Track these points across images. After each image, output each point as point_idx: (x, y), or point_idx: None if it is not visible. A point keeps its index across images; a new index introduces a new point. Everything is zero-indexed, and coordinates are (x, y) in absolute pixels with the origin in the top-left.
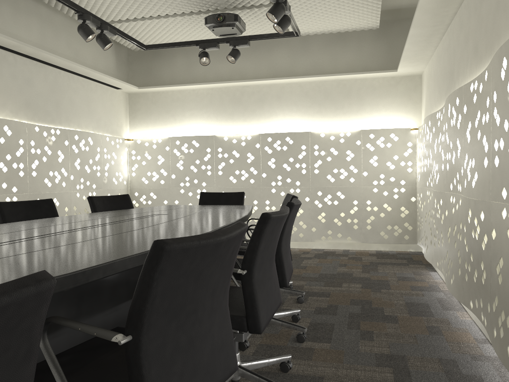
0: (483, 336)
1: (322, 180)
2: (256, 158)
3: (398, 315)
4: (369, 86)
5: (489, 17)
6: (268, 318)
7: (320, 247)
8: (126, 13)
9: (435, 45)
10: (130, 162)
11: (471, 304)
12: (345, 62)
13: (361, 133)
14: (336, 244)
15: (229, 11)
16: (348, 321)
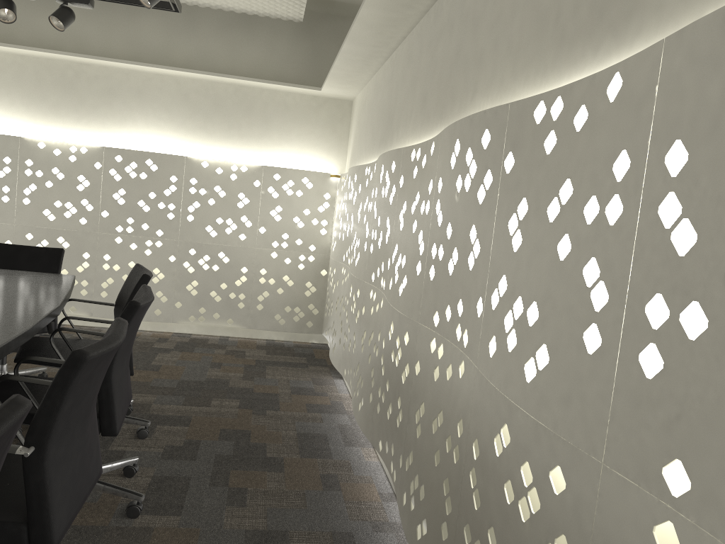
0: (390, 489)
1: (198, 232)
2: (94, 185)
3: (286, 456)
4: (281, 103)
5: (445, 65)
6: (71, 516)
7: (187, 331)
8: None
9: (374, 69)
10: None
11: (380, 441)
12: (249, 60)
13: (262, 170)
14: (211, 328)
15: None
16: (213, 471)
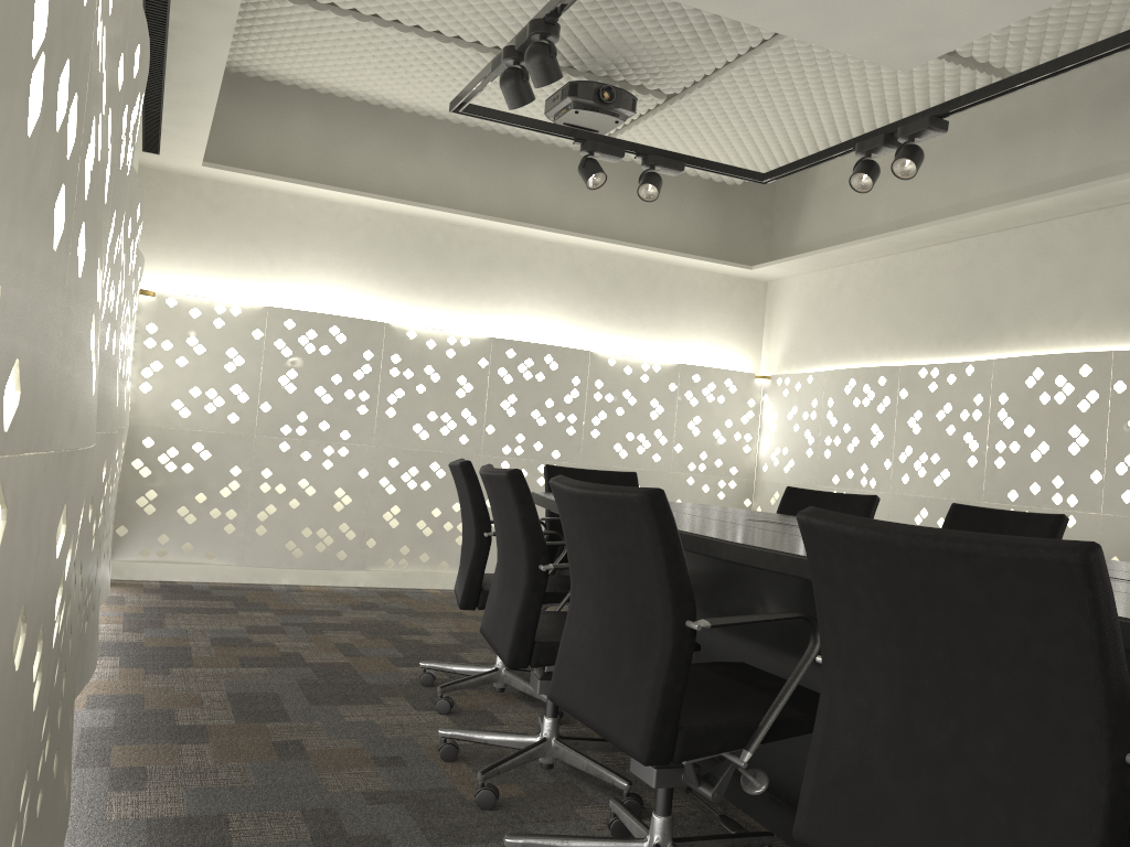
0: None
1: (604, 452)
2: (478, 390)
3: None
4: (688, 283)
5: None
6: None
7: None
8: (381, 0)
9: (896, 252)
10: (140, 354)
11: None
12: (653, 227)
13: (678, 369)
14: None
15: (582, 79)
16: None
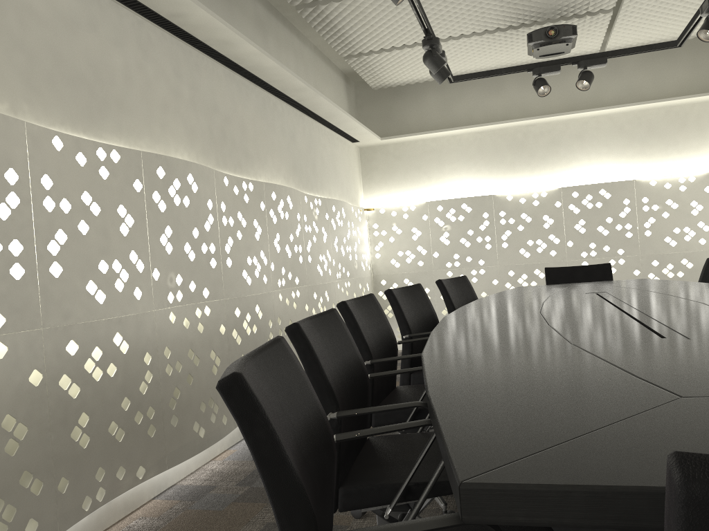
0: None
1: (657, 244)
2: (557, 221)
3: None
4: None
5: None
6: None
7: None
8: (410, 36)
9: None
10: (372, 239)
11: None
12: (675, 81)
13: None
14: None
15: (549, 23)
16: None
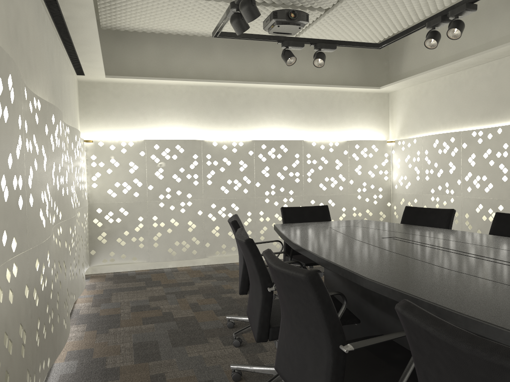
0: None
1: (315, 188)
2: (250, 166)
3: None
4: (348, 99)
5: None
6: None
7: None
8: None
9: (454, 72)
10: (90, 170)
11: None
12: (328, 74)
13: (347, 143)
14: None
15: (280, 8)
16: None
